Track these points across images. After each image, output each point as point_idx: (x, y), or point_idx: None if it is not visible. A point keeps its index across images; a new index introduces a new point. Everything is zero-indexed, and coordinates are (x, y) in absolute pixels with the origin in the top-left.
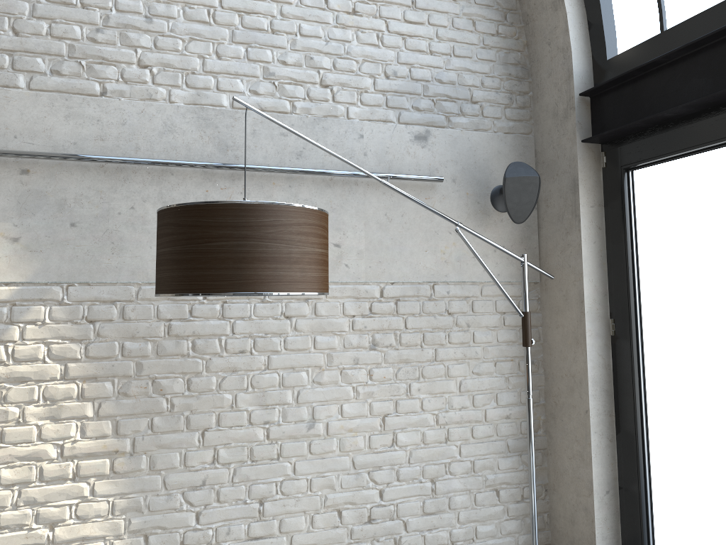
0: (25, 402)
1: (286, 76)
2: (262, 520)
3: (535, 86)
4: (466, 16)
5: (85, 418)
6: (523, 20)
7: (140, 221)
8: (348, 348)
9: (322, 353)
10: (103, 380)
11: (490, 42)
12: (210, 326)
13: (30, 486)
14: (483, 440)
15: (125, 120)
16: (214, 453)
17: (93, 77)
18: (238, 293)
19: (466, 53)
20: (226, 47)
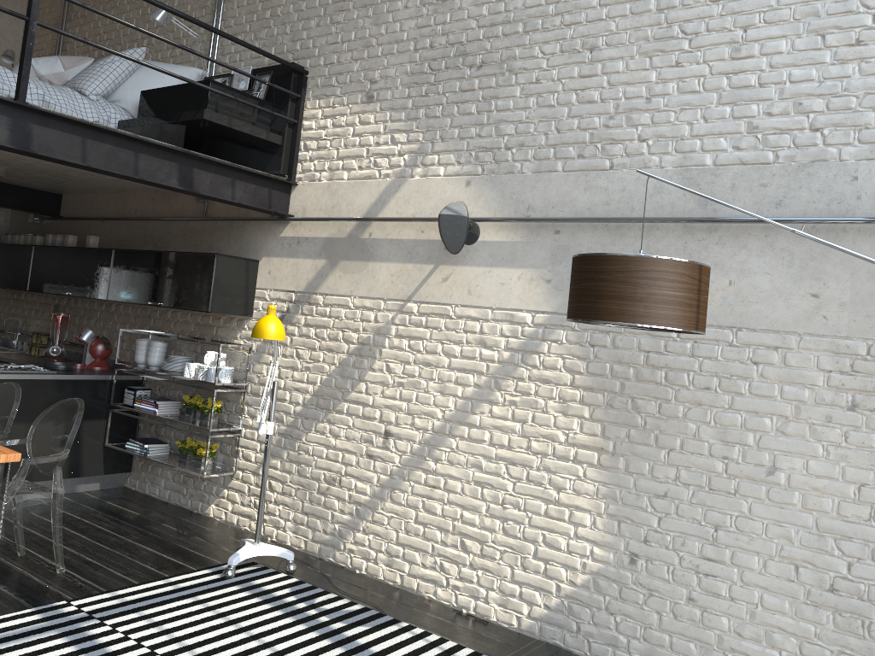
0: (548, 398)
1: (770, 127)
2: (715, 545)
3: None
4: None
5: (583, 418)
6: None
7: None
8: (820, 404)
9: (789, 404)
10: (597, 391)
11: None
12: (680, 361)
13: (547, 457)
14: None
15: (625, 187)
16: (676, 472)
17: (604, 156)
18: (593, 320)
19: None
20: (712, 110)
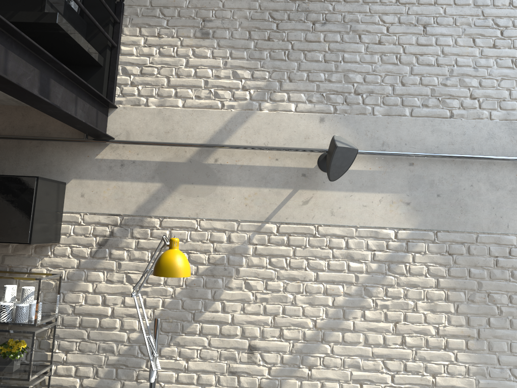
0: (416, 299)
1: None
2: None
3: None
4: None
5: (449, 313)
6: None
7: (476, 193)
8: None
9: None
10: (459, 290)
11: None
12: None
13: (421, 349)
14: None
15: (465, 132)
16: None
17: (445, 107)
18: None
19: None
20: None
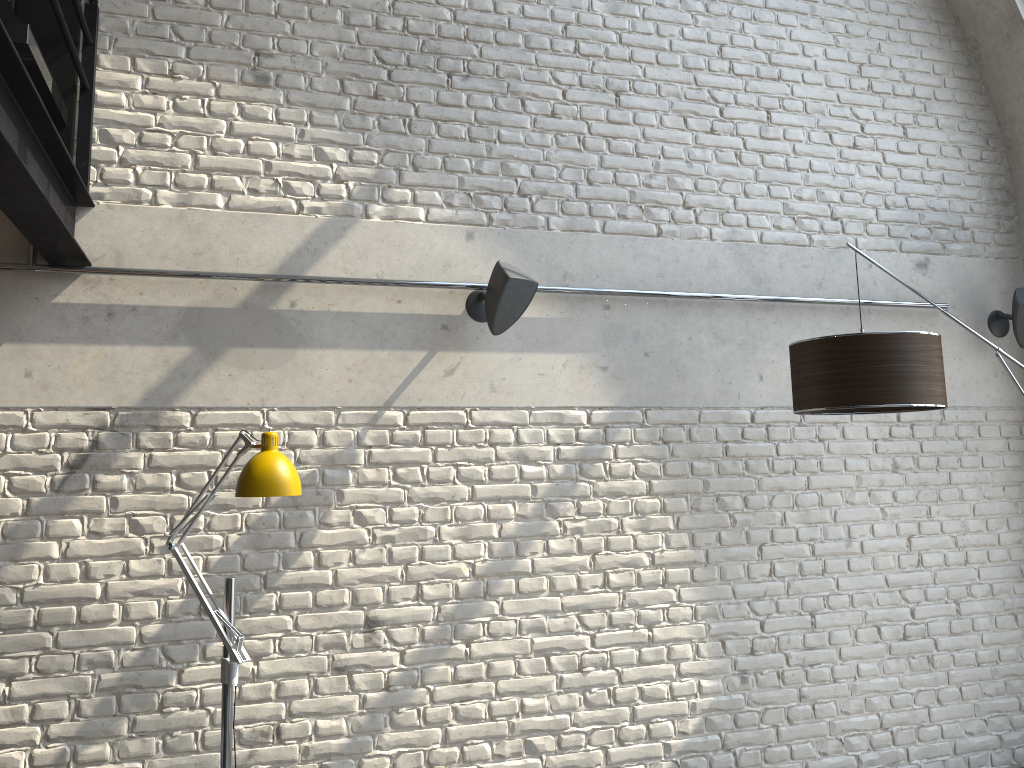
0: (621, 514)
1: (803, 211)
2: (814, 632)
3: (1021, 211)
4: (951, 144)
5: (667, 530)
6: (1004, 144)
7: (697, 350)
8: (873, 471)
9: (852, 475)
10: (679, 496)
11: (975, 168)
12: (759, 447)
13: (631, 590)
14: (998, 564)
15: (678, 258)
16: (770, 567)
17: (650, 220)
18: (905, 404)
19: (955, 180)
20: (752, 186)
